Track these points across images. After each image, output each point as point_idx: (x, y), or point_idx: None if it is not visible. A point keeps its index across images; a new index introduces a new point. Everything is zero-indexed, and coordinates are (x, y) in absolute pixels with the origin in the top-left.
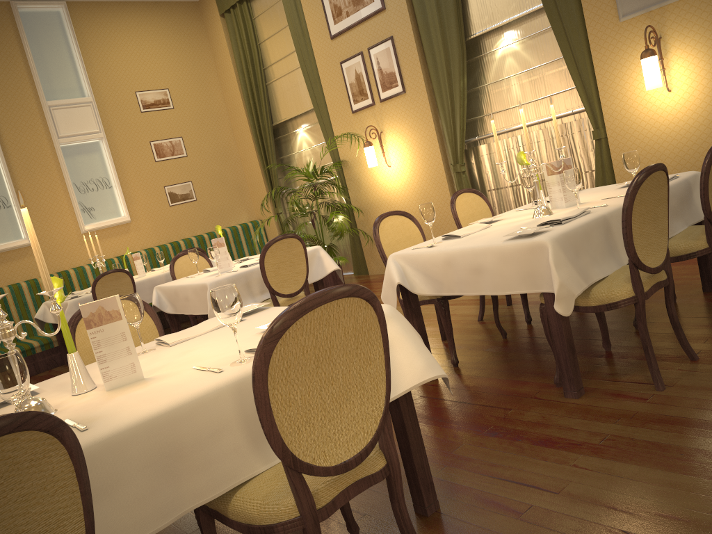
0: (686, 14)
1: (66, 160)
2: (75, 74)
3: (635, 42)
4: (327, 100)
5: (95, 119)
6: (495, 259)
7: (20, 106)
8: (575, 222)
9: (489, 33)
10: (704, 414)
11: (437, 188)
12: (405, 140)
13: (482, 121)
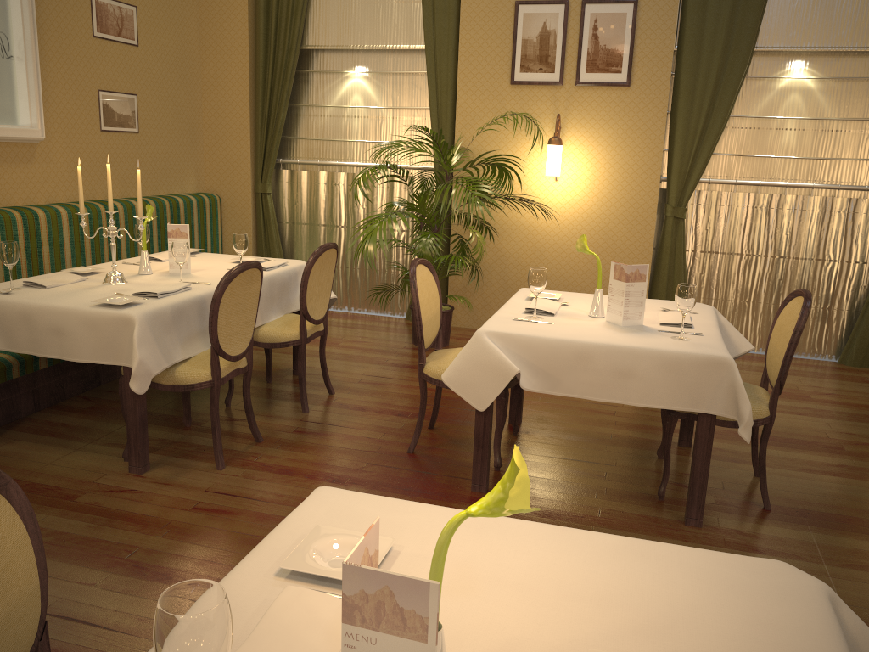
0: None
1: None
2: None
3: None
4: (462, 48)
5: None
6: None
7: None
8: None
9: (779, 52)
10: None
11: (632, 231)
12: (600, 151)
13: (722, 160)
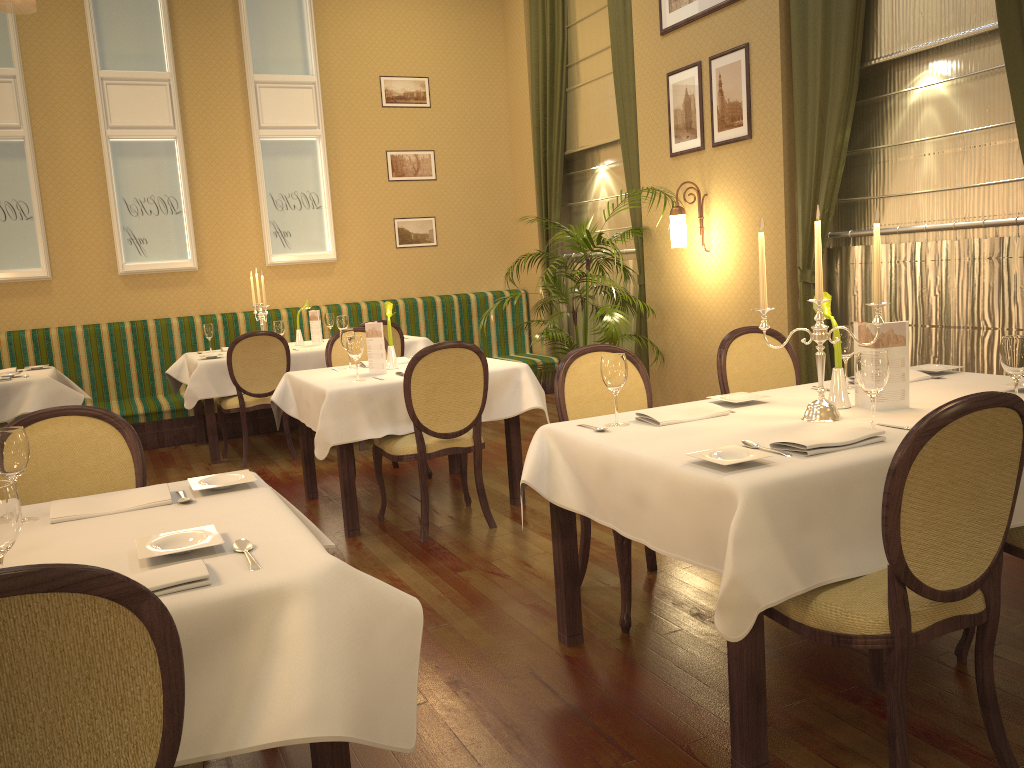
0: None
1: (265, 161)
2: (301, 40)
3: None
4: (639, 130)
5: (314, 109)
6: (664, 490)
7: (217, 77)
8: (832, 458)
9: (905, 59)
10: None
11: (769, 302)
12: (737, 214)
13: (865, 206)
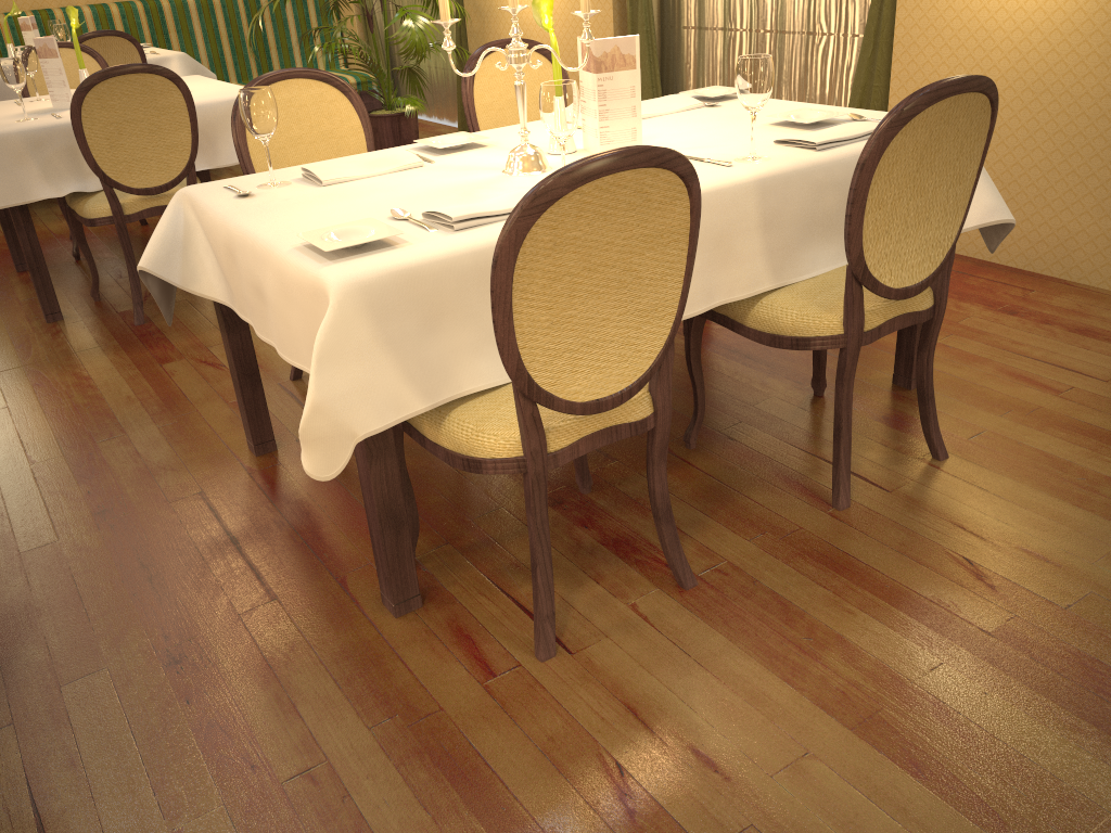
0: None
1: None
2: None
3: None
4: None
5: None
6: (275, 283)
7: None
8: (482, 233)
9: None
10: (535, 776)
11: (594, 0)
12: None
13: None
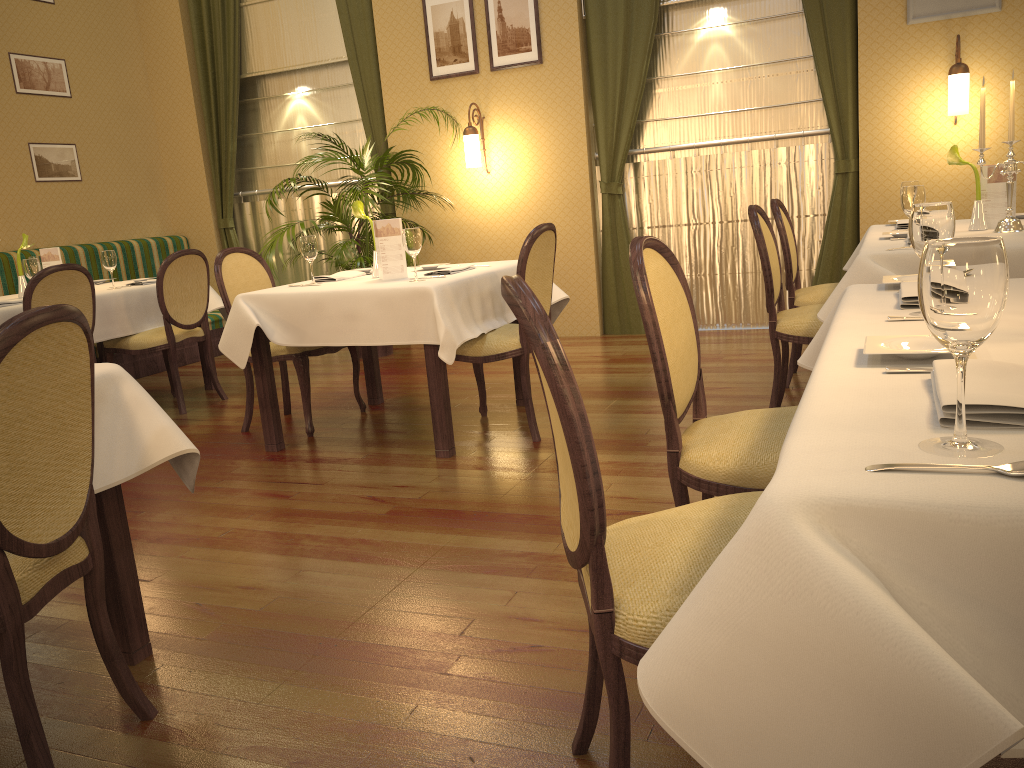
0: (994, 33)
1: None
2: None
3: (921, 54)
4: (380, 52)
5: None
6: None
7: None
8: None
9: (691, 3)
10: None
11: (570, 215)
12: (525, 135)
13: (655, 127)
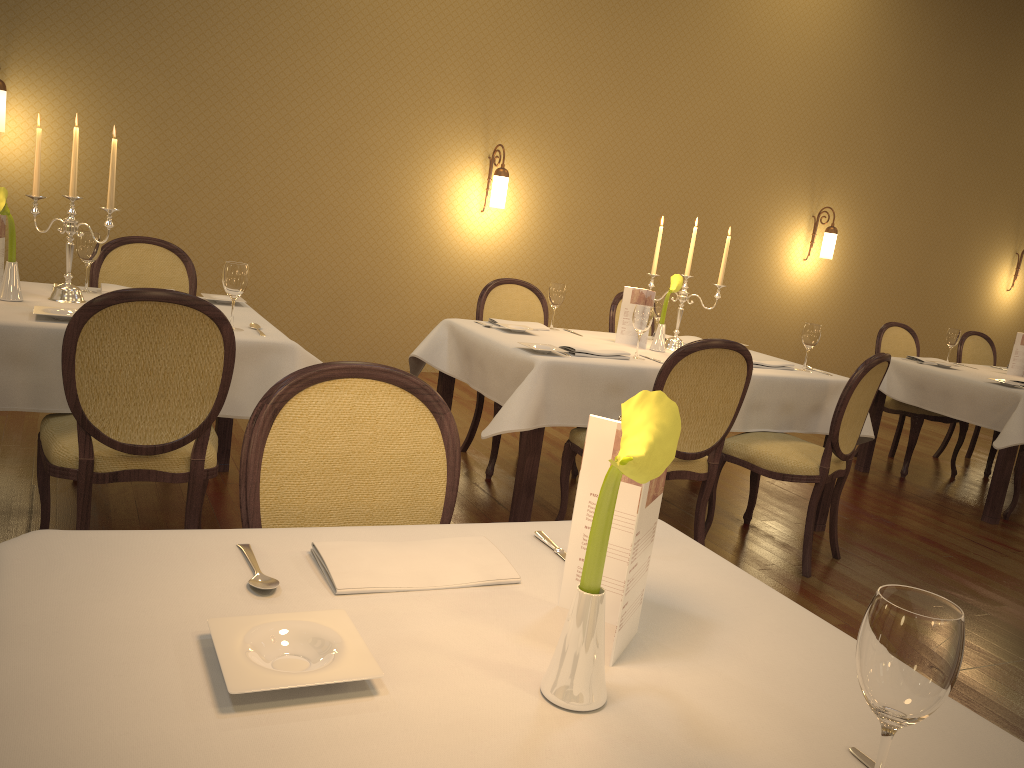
0: None
1: None
2: None
3: None
4: None
5: None
6: None
7: None
8: None
9: None
10: None
11: None
12: None
13: None
